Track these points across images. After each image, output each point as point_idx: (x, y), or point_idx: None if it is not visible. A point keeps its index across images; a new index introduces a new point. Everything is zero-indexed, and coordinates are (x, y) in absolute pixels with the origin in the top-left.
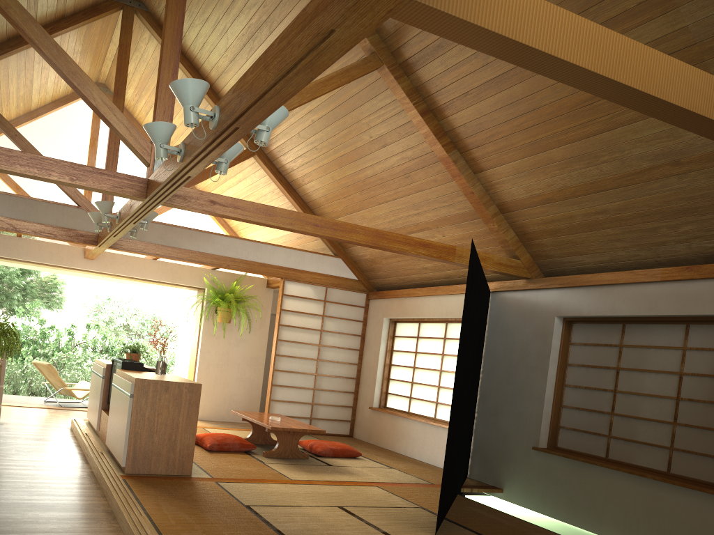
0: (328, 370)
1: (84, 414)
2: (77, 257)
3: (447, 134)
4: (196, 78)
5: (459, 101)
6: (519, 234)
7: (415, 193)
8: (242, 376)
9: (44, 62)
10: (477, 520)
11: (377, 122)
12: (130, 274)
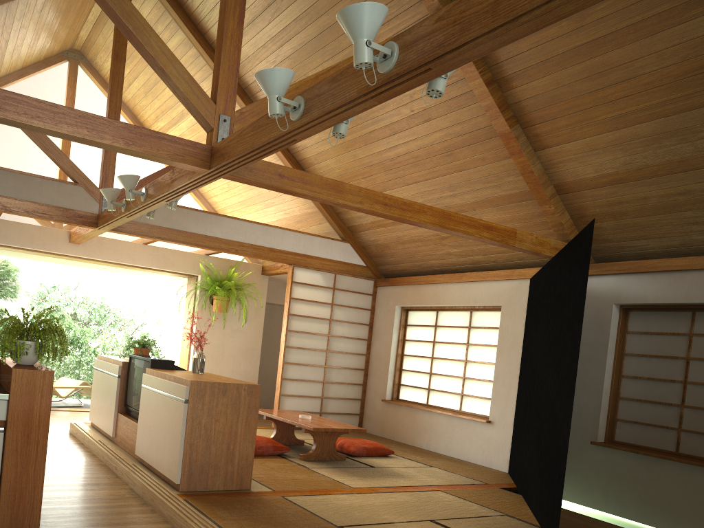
0: (337, 362)
1: (74, 415)
2: (62, 241)
3: (510, 107)
4: (202, 43)
5: (535, 69)
6: (575, 217)
7: (455, 172)
8: (238, 369)
9: (34, 16)
10: (572, 527)
11: (424, 94)
12: (119, 260)
